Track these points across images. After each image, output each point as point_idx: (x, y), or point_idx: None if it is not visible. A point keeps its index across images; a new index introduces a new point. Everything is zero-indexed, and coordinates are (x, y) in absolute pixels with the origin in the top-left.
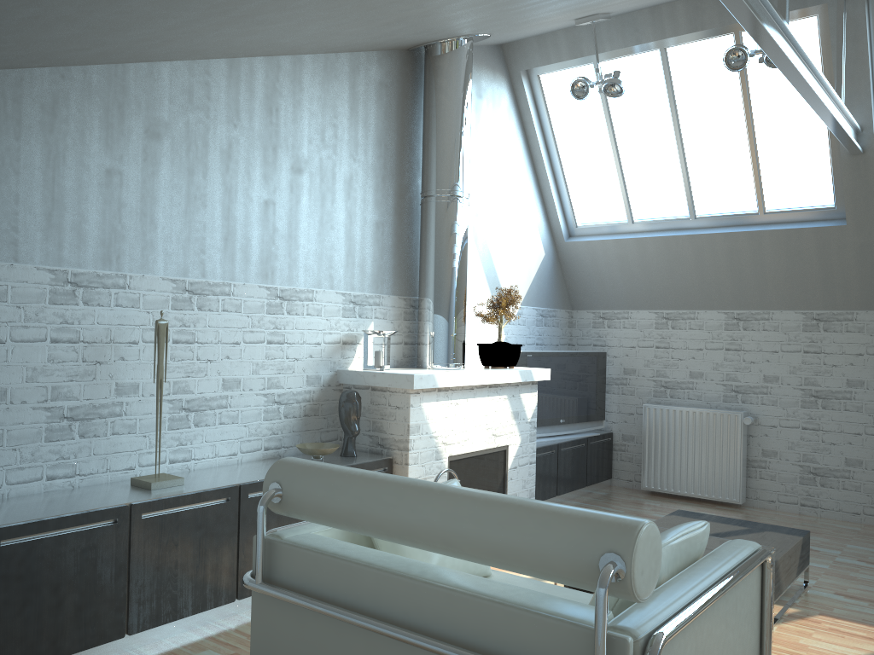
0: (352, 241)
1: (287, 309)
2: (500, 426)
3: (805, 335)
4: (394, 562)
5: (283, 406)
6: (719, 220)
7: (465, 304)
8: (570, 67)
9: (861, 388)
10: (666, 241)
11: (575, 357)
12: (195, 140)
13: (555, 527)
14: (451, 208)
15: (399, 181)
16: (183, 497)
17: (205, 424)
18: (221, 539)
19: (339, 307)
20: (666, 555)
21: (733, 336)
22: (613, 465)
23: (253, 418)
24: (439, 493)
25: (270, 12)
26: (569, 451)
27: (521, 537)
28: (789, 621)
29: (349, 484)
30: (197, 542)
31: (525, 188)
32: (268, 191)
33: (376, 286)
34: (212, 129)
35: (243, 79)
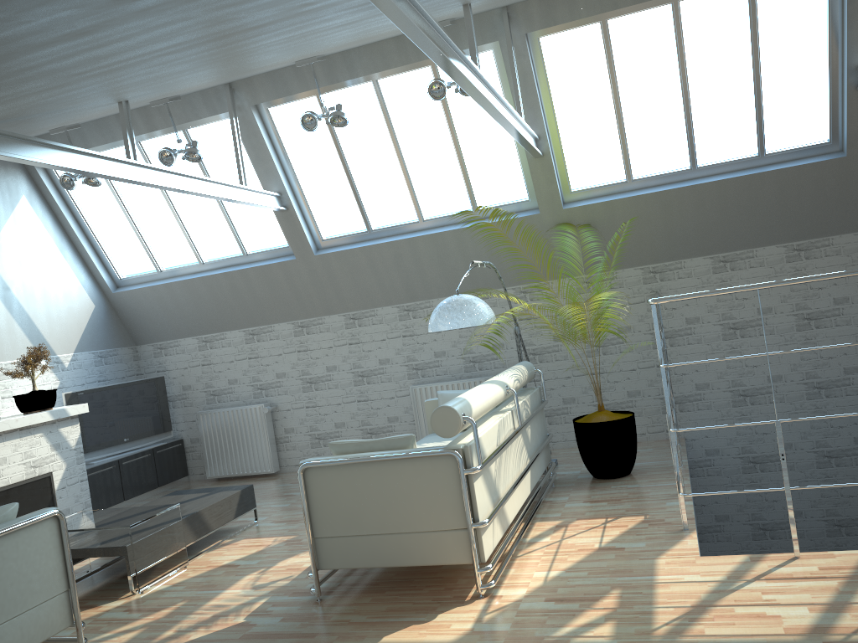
0: None
1: None
2: (40, 458)
3: (296, 339)
4: None
5: None
6: (219, 263)
7: None
8: None
9: (335, 371)
10: (186, 283)
11: (131, 386)
12: None
13: None
14: None
15: None
16: None
17: None
18: None
19: None
20: None
21: (252, 347)
22: (188, 464)
23: None
24: None
25: None
26: (133, 463)
27: None
28: (218, 548)
29: None
30: None
31: (61, 256)
32: None
33: None
34: None
35: None
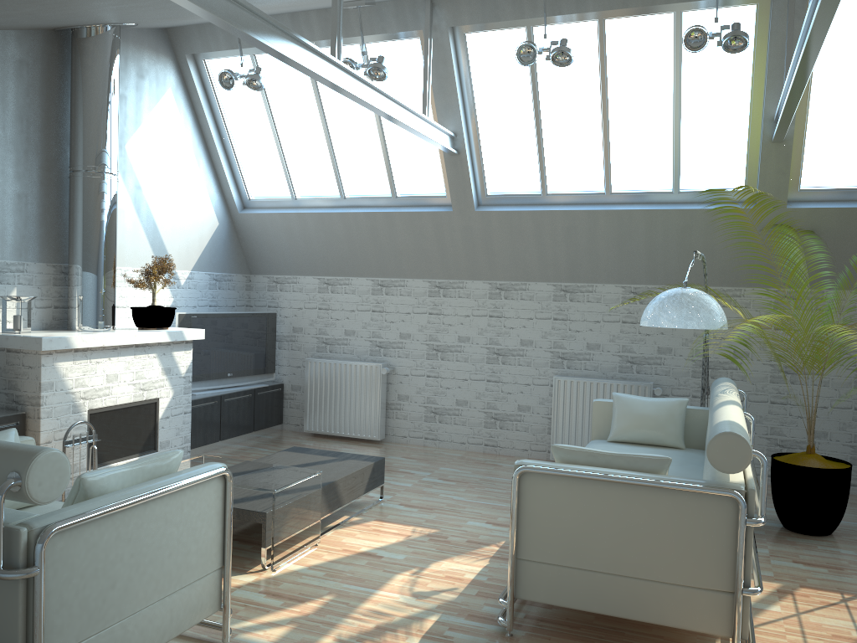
0: None
1: None
2: (149, 381)
3: (430, 300)
4: None
5: None
6: (363, 201)
7: (114, 272)
8: (231, 56)
9: (468, 343)
10: (321, 217)
11: (244, 318)
12: None
13: None
14: (96, 183)
15: (46, 155)
16: None
17: None
18: None
19: None
20: (121, 475)
21: (378, 300)
22: (284, 412)
23: None
24: None
25: None
26: (234, 401)
27: None
28: (347, 526)
29: None
30: None
31: (195, 162)
32: None
33: (20, 254)
34: None
35: None
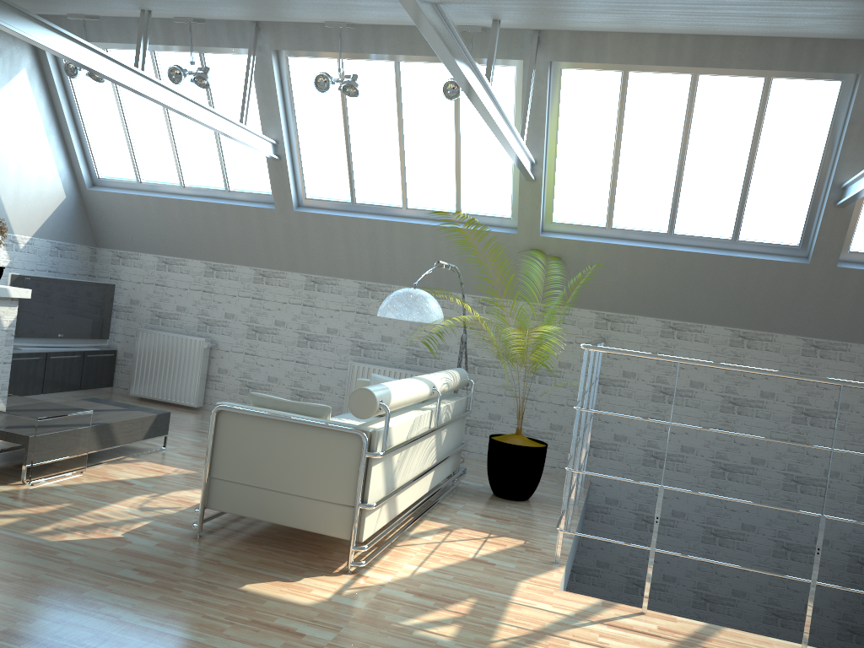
0: None
1: None
2: None
3: (254, 286)
4: None
5: None
6: (200, 191)
7: None
8: None
9: (283, 327)
10: (162, 201)
11: (80, 285)
12: None
13: None
14: None
15: None
16: None
17: None
18: None
19: None
20: None
21: (209, 281)
22: (115, 376)
23: None
24: None
25: None
26: (61, 360)
27: None
28: (119, 463)
29: None
30: None
31: (46, 139)
32: None
33: None
34: None
35: None
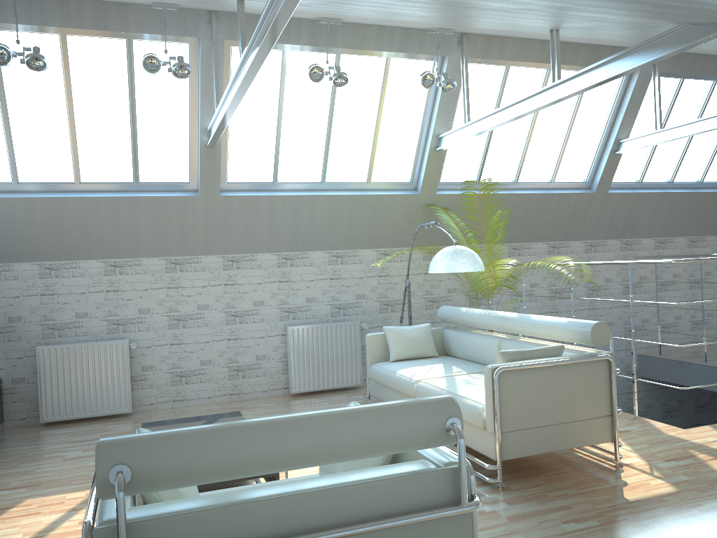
0: None
1: None
2: None
3: (167, 275)
4: (259, 492)
5: None
6: (101, 186)
7: None
8: None
9: (207, 310)
10: (54, 201)
11: None
12: None
13: (411, 414)
14: None
15: None
16: None
17: None
18: None
19: None
20: None
21: (112, 280)
22: (4, 408)
23: None
24: (309, 419)
25: None
26: None
27: (392, 428)
28: None
29: (217, 438)
30: None
31: None
32: None
33: None
34: None
35: None
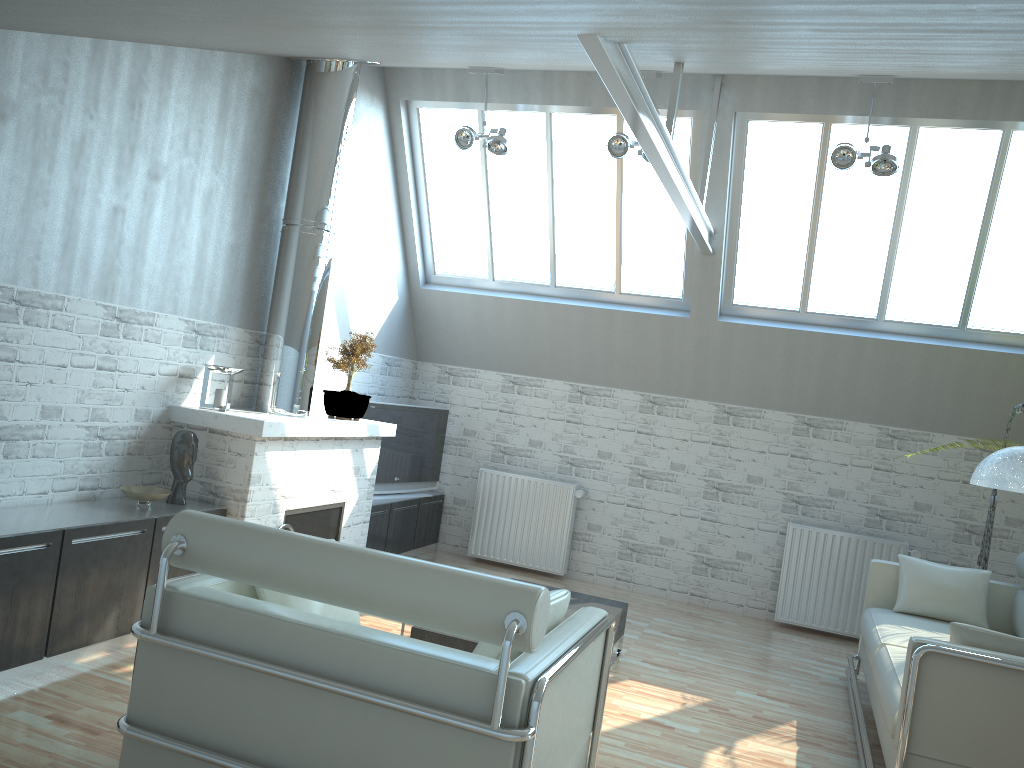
0: (203, 263)
1: (123, 332)
2: (340, 481)
3: (640, 416)
4: (302, 616)
5: (106, 441)
6: (577, 292)
7: (318, 348)
8: (453, 108)
9: (682, 472)
10: (524, 305)
11: (418, 413)
12: (45, 127)
13: (469, 590)
14: (316, 242)
15: (261, 202)
16: (1, 540)
17: (16, 456)
18: (37, 589)
19: (180, 335)
20: None
21: (575, 409)
22: (441, 528)
23: (71, 453)
24: (359, 555)
25: (187, 28)
26: (401, 512)
27: (438, 597)
28: None
29: (265, 541)
30: (10, 592)
31: (388, 225)
32: (119, 196)
33: (223, 315)
34: (65, 117)
35: (107, 65)
